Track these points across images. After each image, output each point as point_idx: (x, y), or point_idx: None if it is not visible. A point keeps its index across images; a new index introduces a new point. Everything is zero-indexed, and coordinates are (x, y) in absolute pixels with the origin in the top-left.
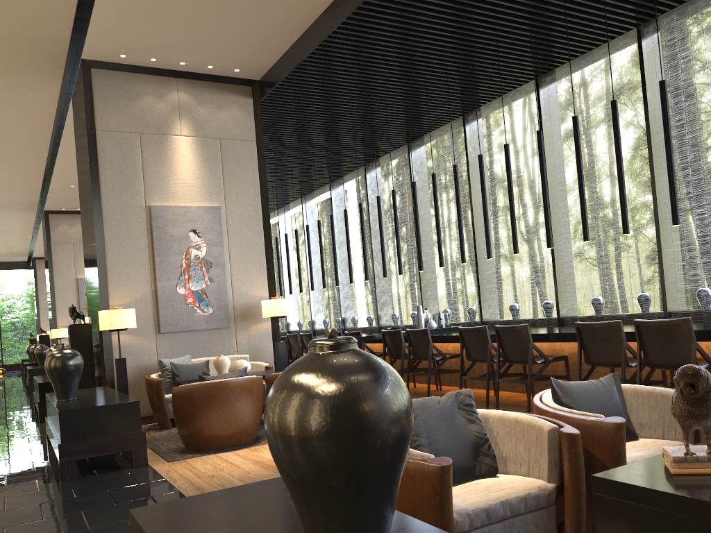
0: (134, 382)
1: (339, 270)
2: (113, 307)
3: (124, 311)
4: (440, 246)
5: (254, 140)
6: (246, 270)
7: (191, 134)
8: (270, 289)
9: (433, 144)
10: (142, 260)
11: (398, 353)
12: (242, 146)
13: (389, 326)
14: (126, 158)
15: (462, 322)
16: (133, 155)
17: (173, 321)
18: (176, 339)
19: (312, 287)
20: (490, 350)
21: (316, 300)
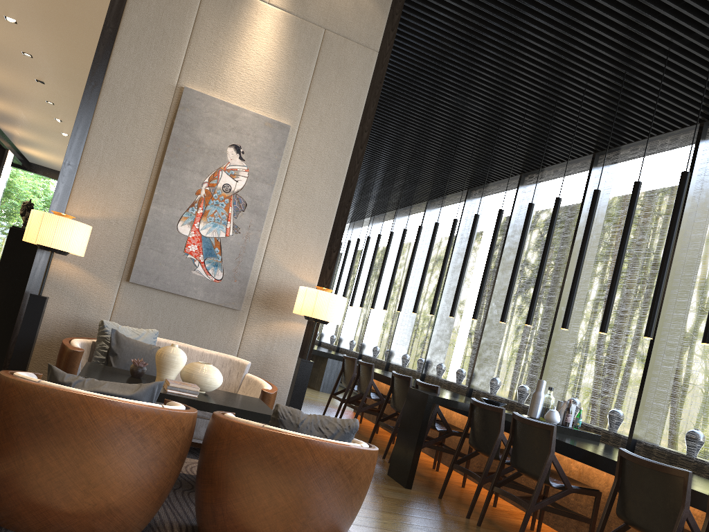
0: (60, 341)
1: (443, 299)
2: (56, 212)
3: (66, 222)
4: (612, 298)
5: (376, 50)
6: (297, 234)
7: (284, 6)
8: (322, 276)
9: (634, 160)
10: (142, 163)
11: (487, 446)
12: (355, 51)
13: (483, 392)
14: (173, 6)
15: (594, 426)
16: (186, 4)
17: (154, 271)
18: (150, 300)
19: (400, 307)
20: (682, 524)
21: (403, 327)
